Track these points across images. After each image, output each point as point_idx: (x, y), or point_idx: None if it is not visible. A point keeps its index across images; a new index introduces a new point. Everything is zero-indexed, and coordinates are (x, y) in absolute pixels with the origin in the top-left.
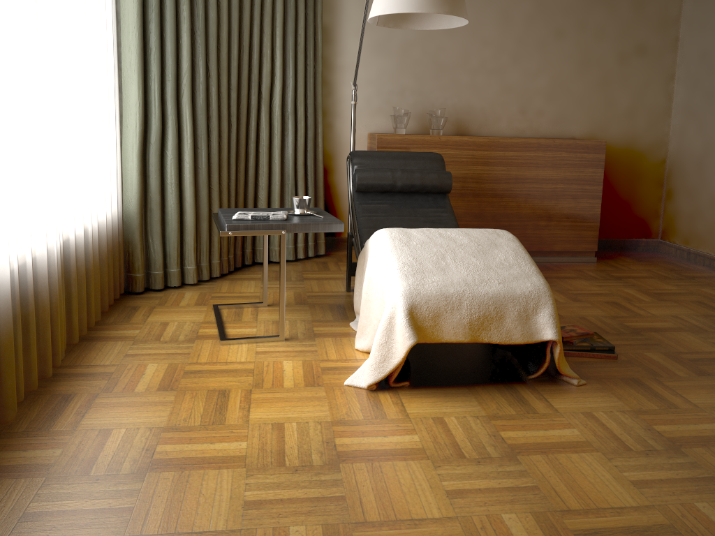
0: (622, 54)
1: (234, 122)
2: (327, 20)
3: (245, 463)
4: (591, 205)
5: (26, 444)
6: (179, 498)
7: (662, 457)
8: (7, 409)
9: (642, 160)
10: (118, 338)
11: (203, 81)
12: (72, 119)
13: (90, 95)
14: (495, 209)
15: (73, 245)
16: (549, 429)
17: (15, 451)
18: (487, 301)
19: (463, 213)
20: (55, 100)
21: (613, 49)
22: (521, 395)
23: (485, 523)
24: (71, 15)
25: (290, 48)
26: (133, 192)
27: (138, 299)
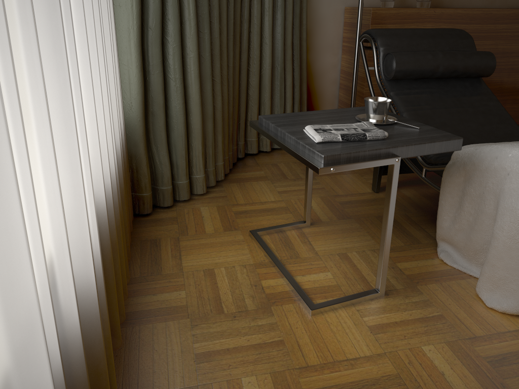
0: None
1: None
2: None
3: None
4: None
5: None
6: None
7: None
8: None
9: None
10: (165, 314)
11: None
12: None
13: None
14: None
15: (105, 211)
16: None
17: None
18: None
19: None
20: None
21: None
22: None
23: None
24: None
25: None
26: (133, 95)
27: (150, 224)
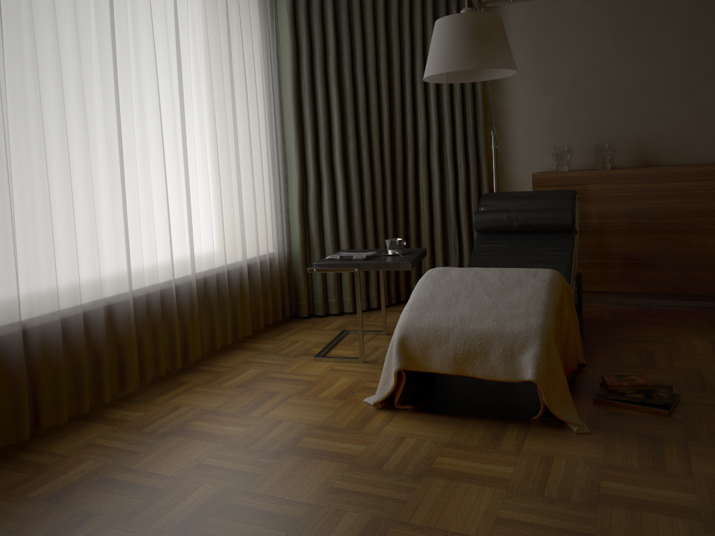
0: None
1: (388, 174)
2: None
3: (228, 441)
4: None
5: (131, 407)
6: (168, 453)
7: (565, 507)
8: (128, 383)
9: None
10: (253, 349)
11: (353, 143)
12: (215, 187)
13: (237, 167)
14: (674, 246)
15: (213, 277)
16: (487, 463)
17: (121, 410)
18: (474, 337)
19: (635, 251)
20: (193, 176)
21: None
22: (504, 432)
23: (329, 513)
24: (211, 115)
25: (445, 102)
26: (296, 237)
27: (300, 322)
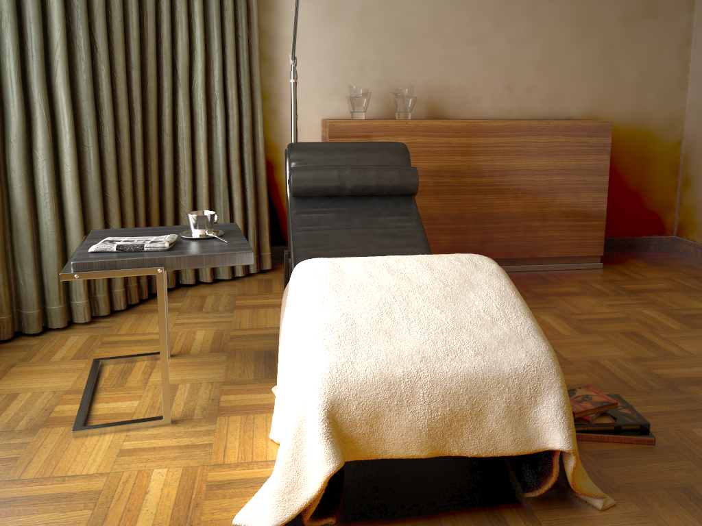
0: (628, 14)
1: (137, 110)
2: None
3: None
4: (595, 200)
5: None
6: None
7: None
8: None
9: (653, 143)
10: None
11: (86, 56)
12: None
13: None
14: (478, 208)
15: None
16: None
17: None
18: (457, 387)
19: (439, 214)
20: None
21: (617, 10)
22: None
23: None
24: None
25: (214, 14)
26: None
27: (0, 350)
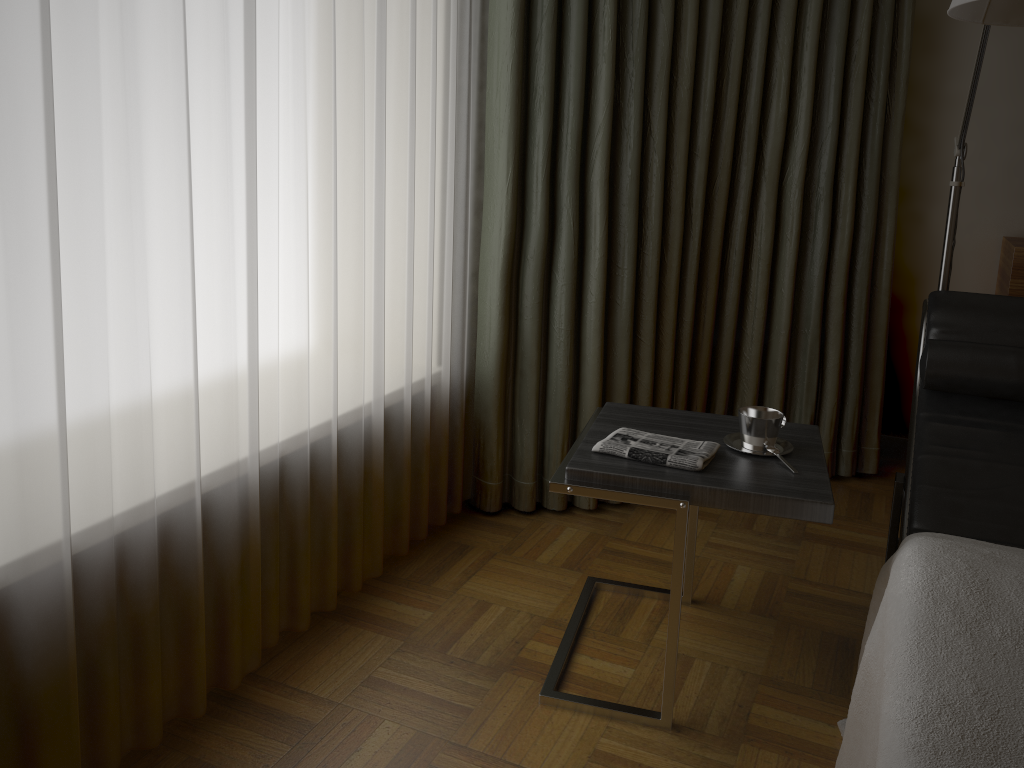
0: None
1: (696, 217)
2: (931, 5)
3: None
4: None
5: None
6: None
7: None
8: None
9: None
10: (386, 626)
11: (634, 144)
12: (322, 238)
13: (378, 188)
14: None
15: (303, 463)
16: None
17: None
18: None
19: None
20: (268, 212)
21: None
22: None
23: None
24: (326, 50)
25: (833, 69)
26: (489, 343)
27: (483, 526)
